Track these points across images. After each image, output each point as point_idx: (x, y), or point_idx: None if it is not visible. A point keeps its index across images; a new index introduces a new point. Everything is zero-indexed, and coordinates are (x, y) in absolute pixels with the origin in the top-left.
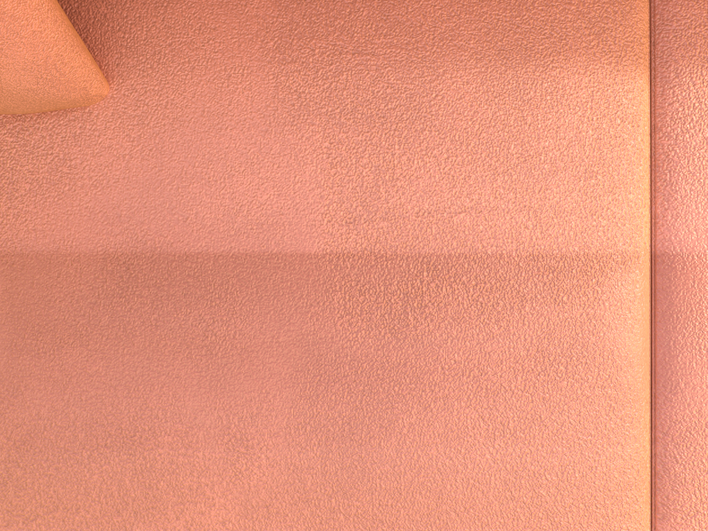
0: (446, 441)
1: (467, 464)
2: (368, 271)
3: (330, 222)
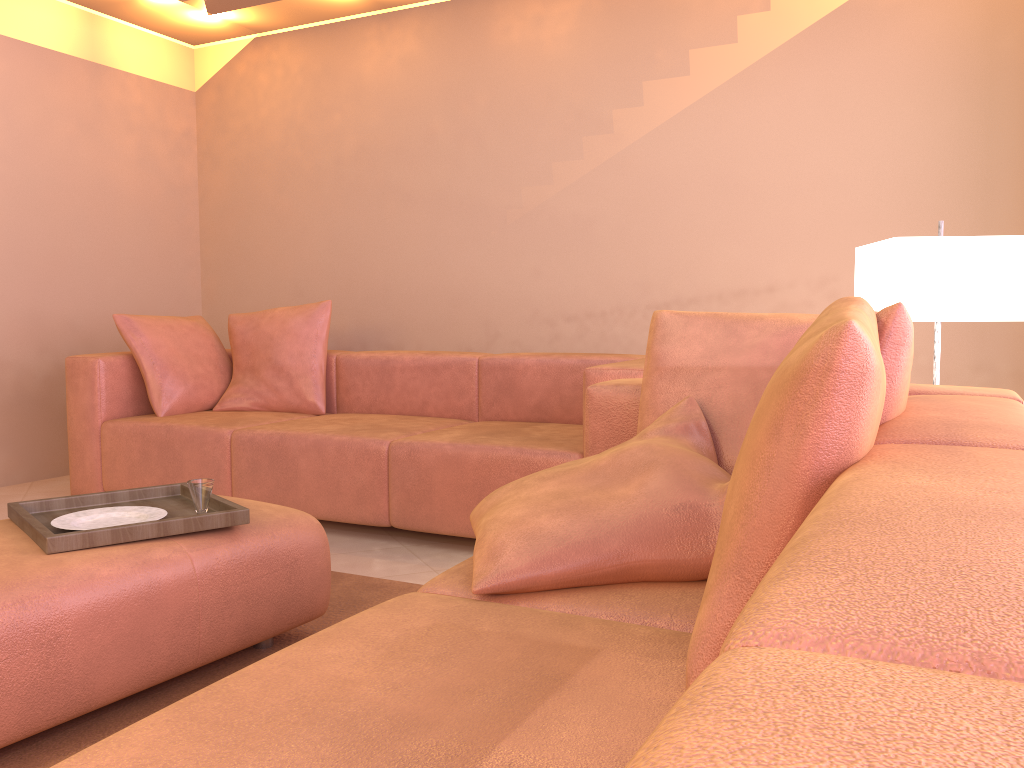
0: (284, 762)
1: (253, 766)
2: (460, 762)
3: (517, 756)
